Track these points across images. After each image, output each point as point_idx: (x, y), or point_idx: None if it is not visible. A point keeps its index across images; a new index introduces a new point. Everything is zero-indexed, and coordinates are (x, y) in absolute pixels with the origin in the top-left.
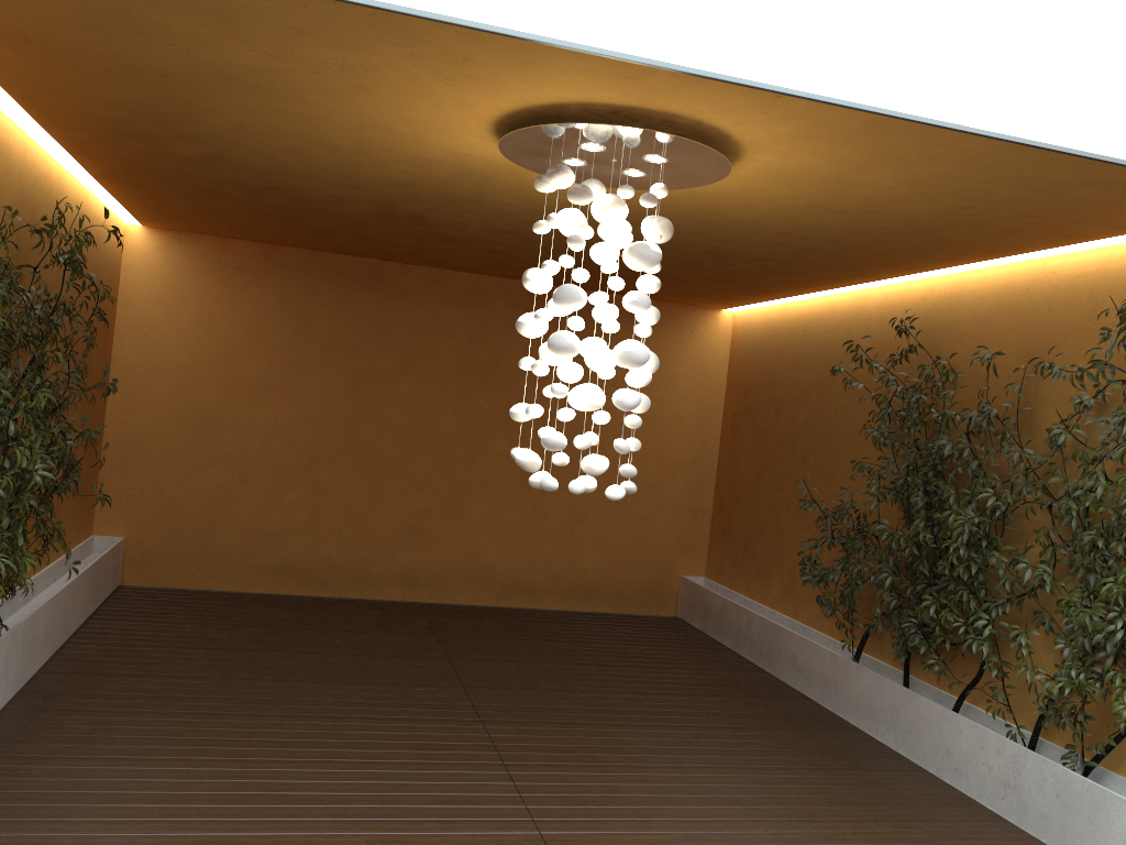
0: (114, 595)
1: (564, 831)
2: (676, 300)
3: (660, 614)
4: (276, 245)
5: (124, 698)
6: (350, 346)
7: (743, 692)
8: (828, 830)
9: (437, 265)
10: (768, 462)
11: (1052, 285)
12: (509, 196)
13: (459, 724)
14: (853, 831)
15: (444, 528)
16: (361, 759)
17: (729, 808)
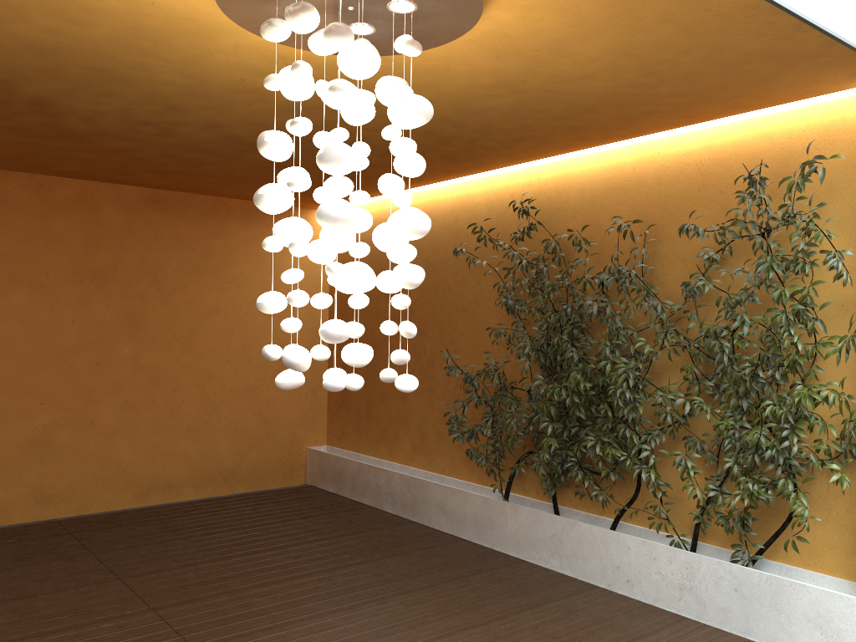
0: None
1: None
2: None
3: (292, 485)
4: None
5: None
6: None
7: (411, 546)
8: None
9: (41, 170)
10: (383, 338)
11: (659, 164)
12: (174, 71)
13: None
14: None
15: (75, 439)
16: None
17: None
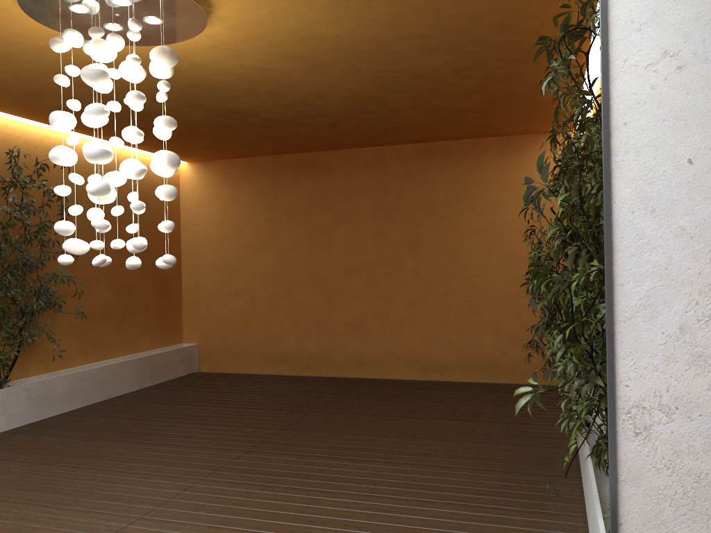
0: (182, 377)
1: (145, 527)
2: (527, 131)
3: (554, 384)
4: (254, 157)
5: (70, 428)
6: (303, 211)
7: (514, 441)
8: None
9: (344, 146)
10: None
11: None
12: (211, 74)
13: (227, 452)
14: None
15: (377, 326)
16: (118, 469)
17: (309, 526)
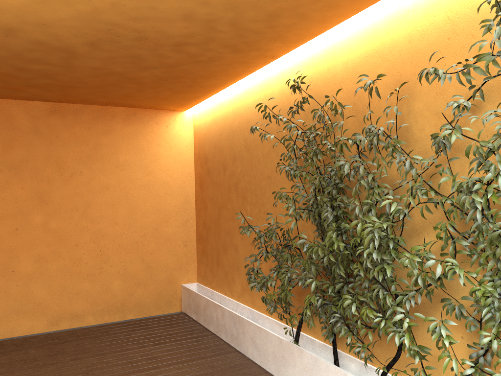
0: None
1: None
2: (152, 106)
3: (171, 312)
4: None
5: None
6: None
7: None
8: None
9: None
10: (223, 203)
11: (409, 21)
12: None
13: None
14: None
15: (1, 284)
16: None
17: None
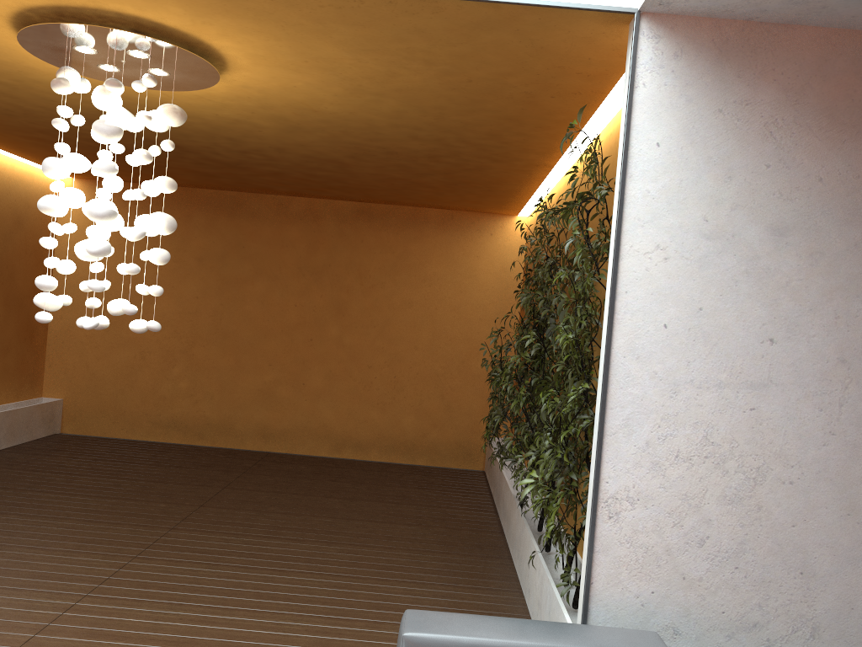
0: (42, 438)
1: (97, 604)
2: (472, 209)
3: (470, 468)
4: None
5: None
6: (217, 257)
7: (445, 524)
8: (336, 626)
9: (275, 192)
10: None
11: (610, 146)
12: None
13: (149, 529)
14: (360, 629)
15: (291, 395)
16: (27, 545)
17: (273, 602)
